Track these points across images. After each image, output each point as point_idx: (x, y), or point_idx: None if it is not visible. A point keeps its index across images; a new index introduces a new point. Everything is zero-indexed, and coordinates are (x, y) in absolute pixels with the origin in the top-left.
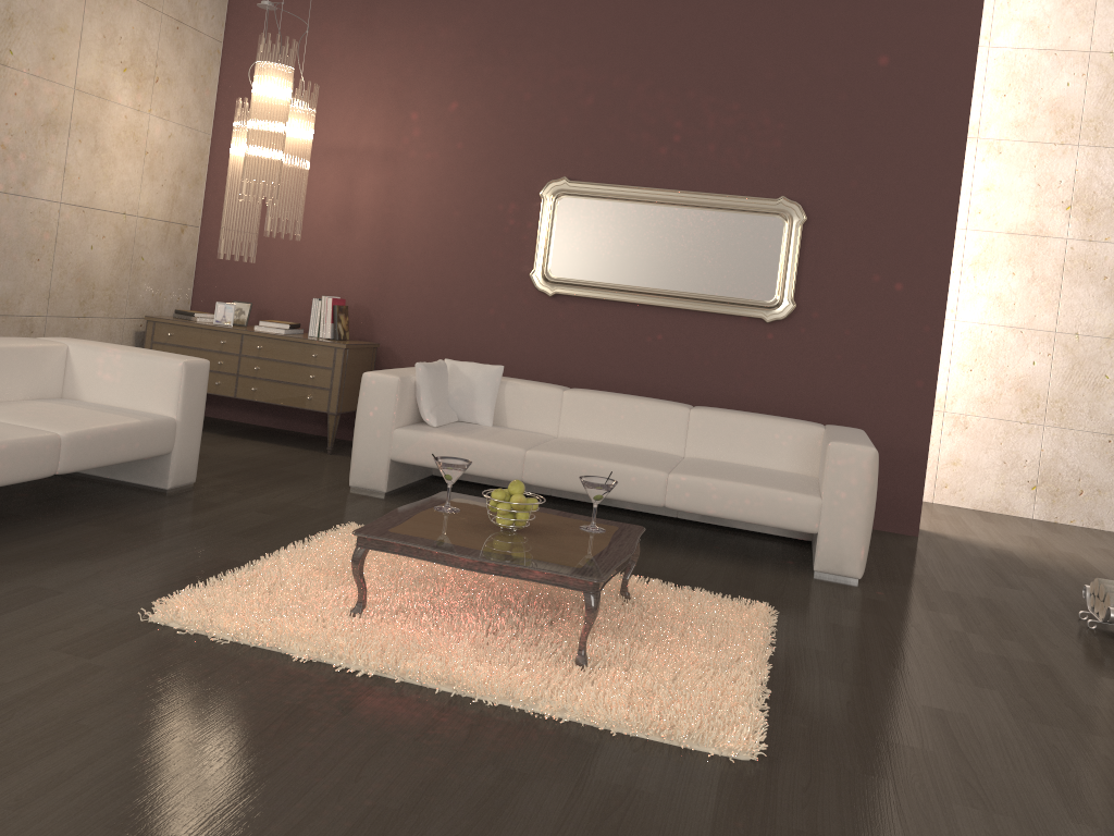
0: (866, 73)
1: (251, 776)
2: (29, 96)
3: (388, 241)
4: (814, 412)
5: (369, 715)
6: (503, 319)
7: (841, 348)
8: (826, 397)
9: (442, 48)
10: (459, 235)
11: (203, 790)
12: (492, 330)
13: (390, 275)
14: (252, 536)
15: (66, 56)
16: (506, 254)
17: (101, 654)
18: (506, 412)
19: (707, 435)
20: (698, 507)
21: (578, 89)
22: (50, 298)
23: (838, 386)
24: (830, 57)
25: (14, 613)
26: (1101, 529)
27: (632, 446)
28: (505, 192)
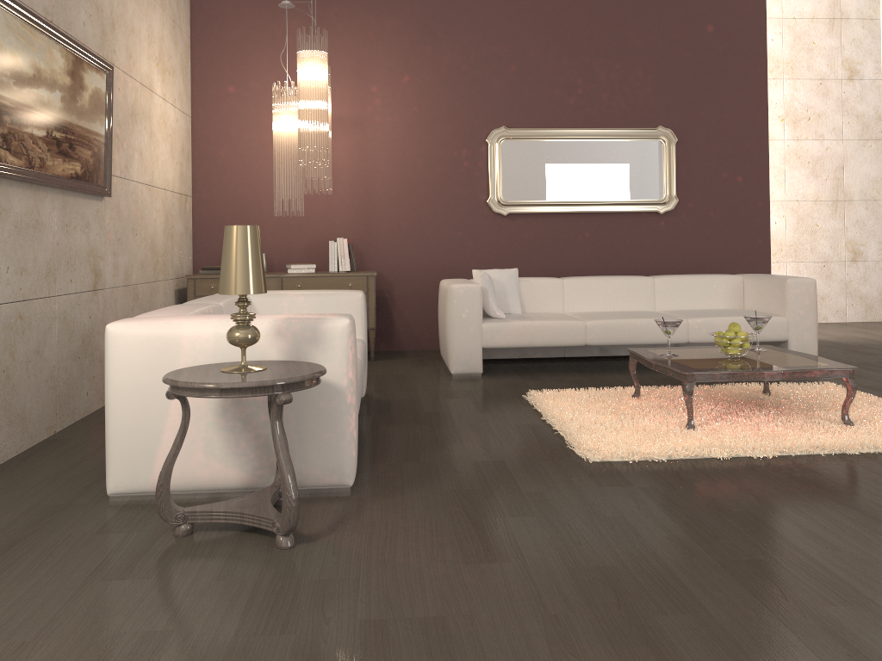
0: (700, 37)
1: (876, 508)
2: (124, 90)
3: (366, 189)
4: (697, 270)
5: (831, 472)
6: (469, 238)
7: (709, 225)
8: (704, 260)
9: (389, 34)
10: (425, 178)
11: (879, 519)
12: (461, 247)
13: (371, 216)
14: (490, 410)
15: (135, 54)
16: (464, 188)
17: (631, 482)
18: (523, 302)
19: (669, 294)
20: (712, 338)
21: (503, 60)
22: (142, 267)
23: (710, 251)
24: (676, 27)
25: (518, 476)
26: (826, 322)
27: (618, 311)
28: (457, 141)
